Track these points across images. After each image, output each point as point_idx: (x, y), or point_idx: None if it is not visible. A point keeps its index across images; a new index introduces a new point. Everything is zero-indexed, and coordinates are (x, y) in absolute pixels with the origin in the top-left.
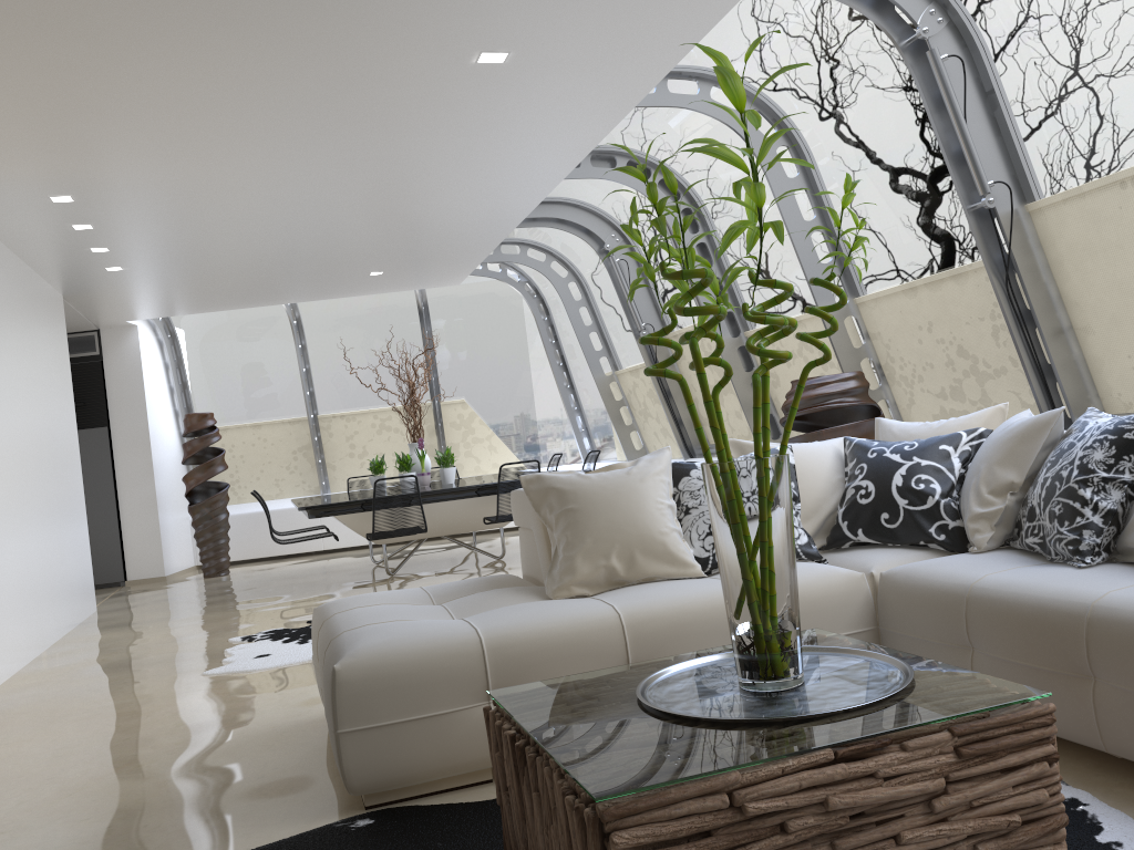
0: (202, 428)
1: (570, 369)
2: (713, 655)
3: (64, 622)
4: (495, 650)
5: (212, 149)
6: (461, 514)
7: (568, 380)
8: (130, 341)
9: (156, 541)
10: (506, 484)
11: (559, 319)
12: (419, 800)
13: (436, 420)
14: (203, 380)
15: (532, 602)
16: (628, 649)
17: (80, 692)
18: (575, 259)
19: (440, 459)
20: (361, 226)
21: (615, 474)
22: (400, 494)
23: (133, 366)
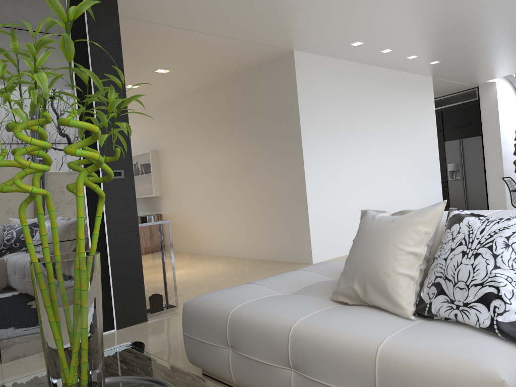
0: None
1: None
2: (166, 384)
3: None
4: (232, 321)
5: (379, 4)
6: None
7: None
8: (492, 90)
9: (502, 195)
10: None
11: None
12: (215, 382)
13: None
14: None
15: (306, 297)
16: (288, 352)
17: None
18: None
19: None
20: None
21: (387, 219)
22: None
23: (493, 104)
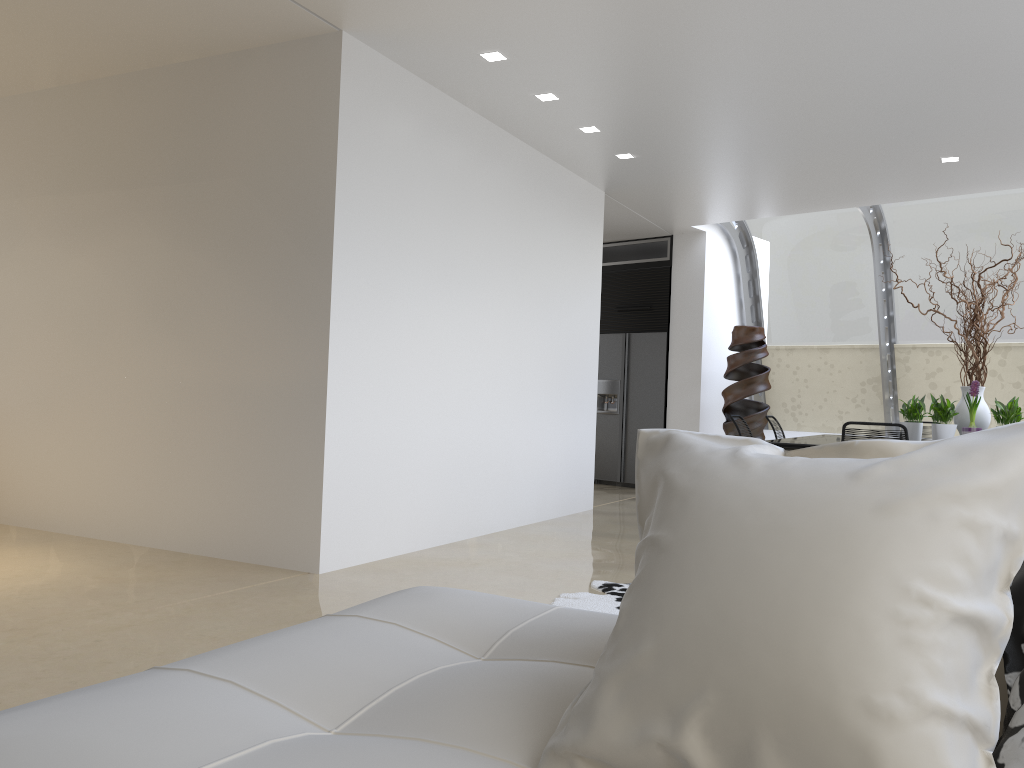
0: (745, 343)
1: None
2: None
3: (522, 513)
4: None
5: None
6: None
7: None
8: (696, 248)
9: None
10: None
11: None
12: None
13: None
14: (774, 294)
15: (439, 767)
16: None
17: (376, 595)
18: None
19: (998, 413)
20: (880, 75)
21: (817, 470)
22: None
23: (696, 274)
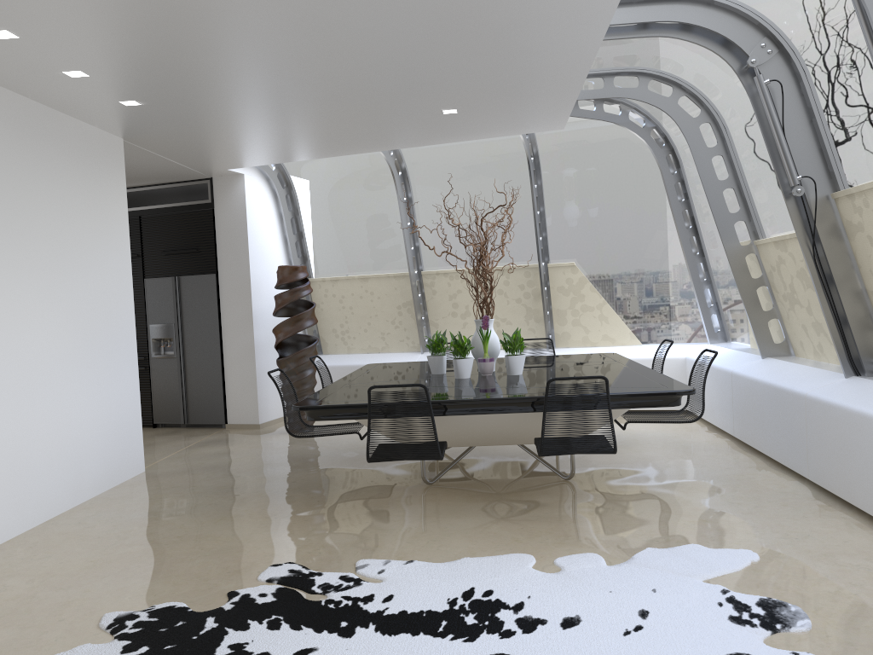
0: (290, 282)
1: (701, 233)
2: None
3: (50, 505)
4: None
5: None
6: (510, 425)
7: (698, 246)
8: (237, 190)
9: (253, 389)
10: (564, 399)
11: (691, 172)
12: None
13: (541, 284)
14: (316, 230)
15: None
16: None
17: None
18: (710, 92)
19: (506, 344)
20: (374, 29)
21: None
22: (404, 407)
23: (239, 215)
